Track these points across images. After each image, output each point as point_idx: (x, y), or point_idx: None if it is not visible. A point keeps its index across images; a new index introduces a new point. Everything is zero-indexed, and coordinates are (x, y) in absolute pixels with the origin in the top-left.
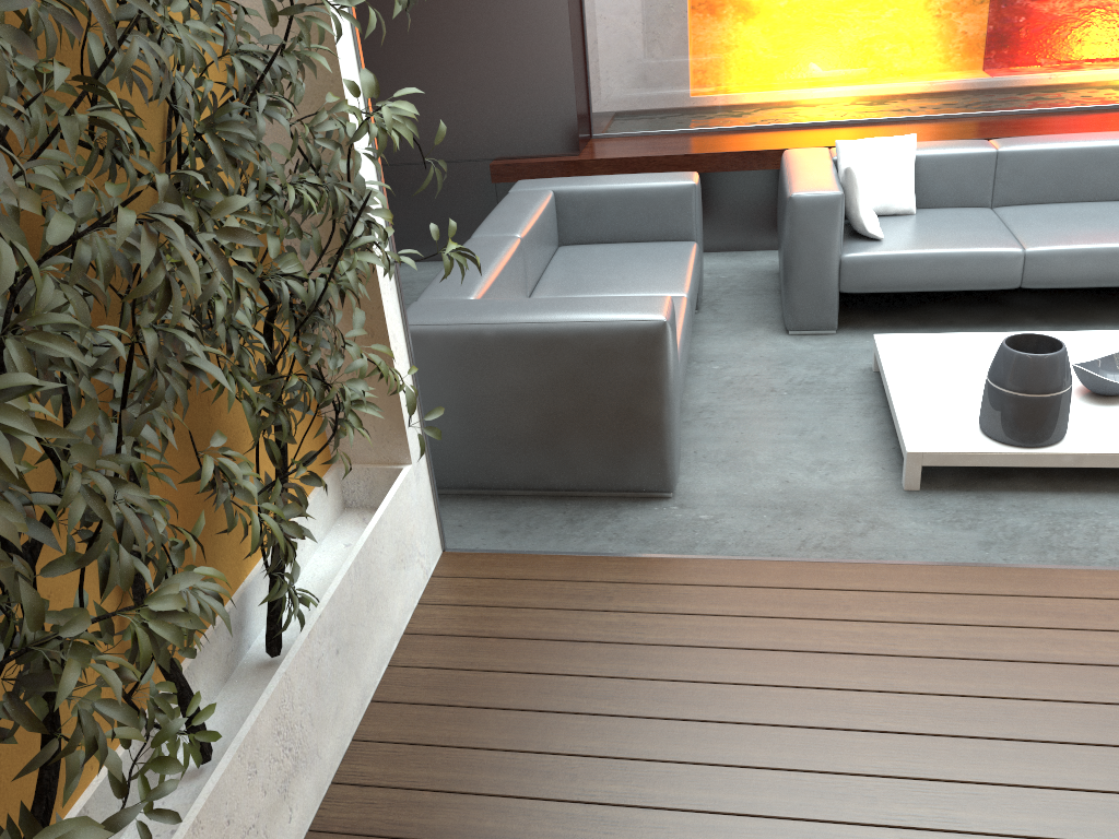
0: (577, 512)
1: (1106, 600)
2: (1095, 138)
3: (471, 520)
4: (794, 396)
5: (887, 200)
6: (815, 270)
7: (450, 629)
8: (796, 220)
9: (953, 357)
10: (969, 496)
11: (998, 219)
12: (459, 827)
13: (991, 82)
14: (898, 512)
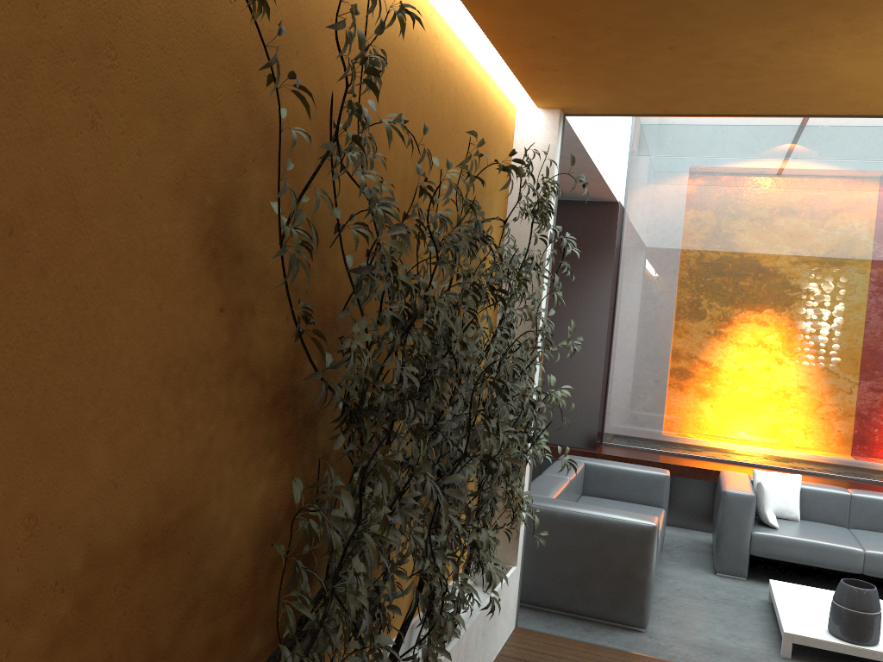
0: (589, 627)
1: None
2: None
3: (529, 618)
4: (718, 603)
5: (782, 509)
6: (736, 537)
7: (523, 658)
8: (726, 504)
9: (816, 598)
10: None
11: (850, 533)
12: None
13: (852, 459)
14: None
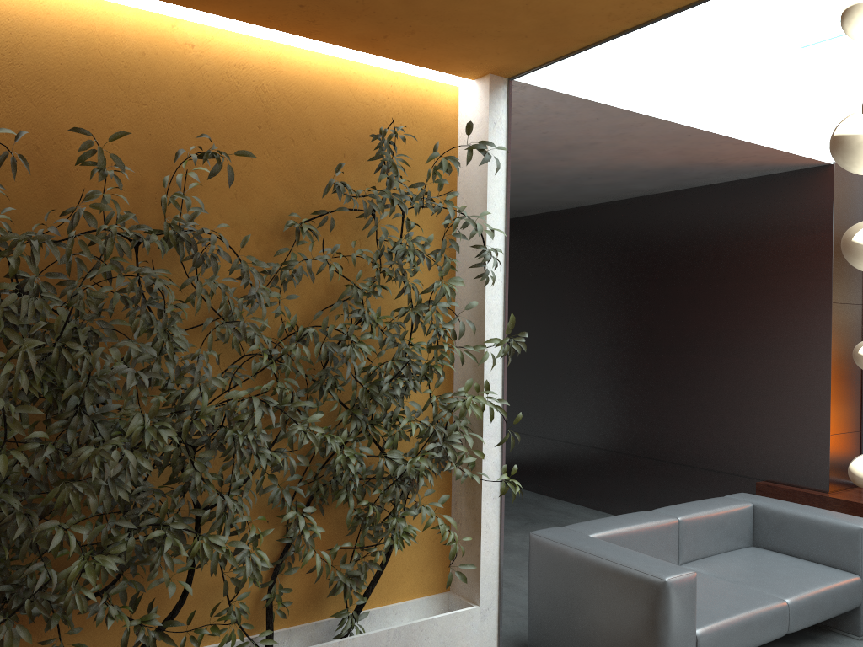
0: None
1: None
2: None
3: None
4: None
5: None
6: None
7: None
8: None
9: None
10: None
11: None
12: None
13: None
14: None
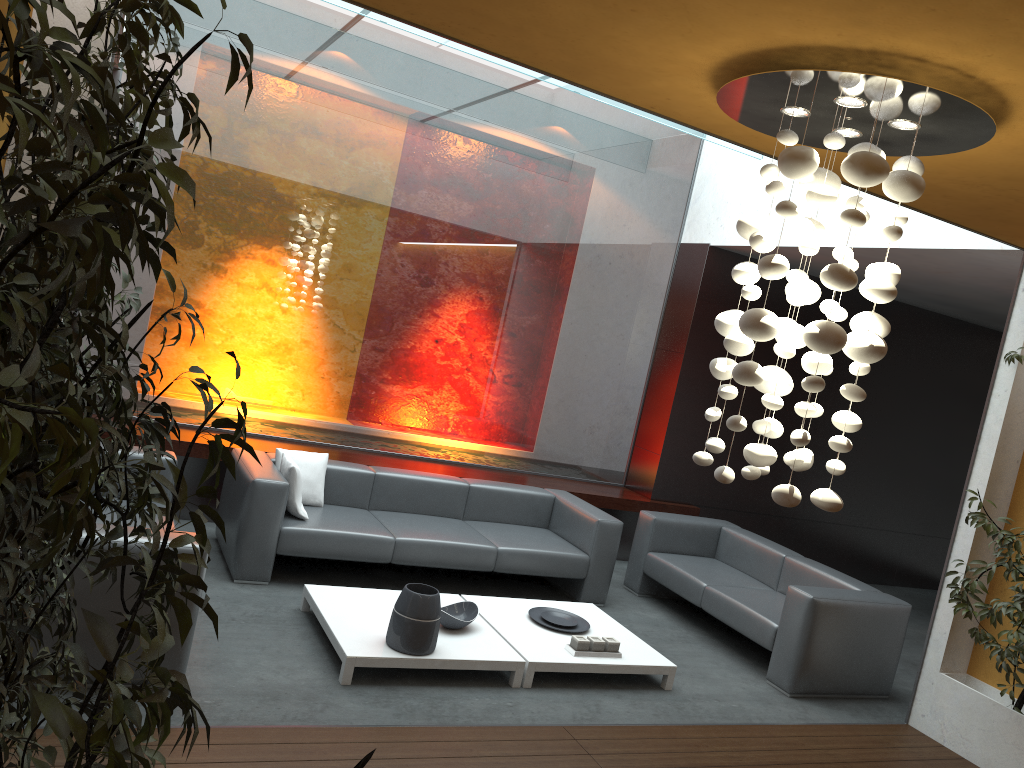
0: None
1: (468, 741)
2: (429, 475)
3: None
4: (251, 623)
5: (307, 494)
6: (263, 535)
7: None
8: (255, 497)
9: (359, 602)
10: (381, 688)
11: (375, 517)
12: None
13: (363, 429)
14: (341, 697)
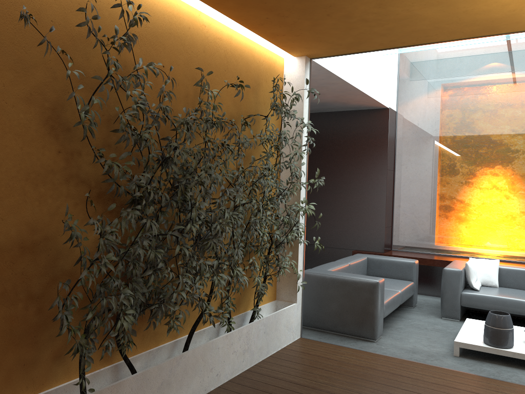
0: (344, 339)
1: (500, 386)
2: None
3: (311, 334)
4: (432, 331)
5: (486, 280)
6: (451, 295)
7: (295, 350)
8: (445, 276)
9: None
10: (475, 361)
11: None
12: (282, 377)
13: None
14: (447, 359)
